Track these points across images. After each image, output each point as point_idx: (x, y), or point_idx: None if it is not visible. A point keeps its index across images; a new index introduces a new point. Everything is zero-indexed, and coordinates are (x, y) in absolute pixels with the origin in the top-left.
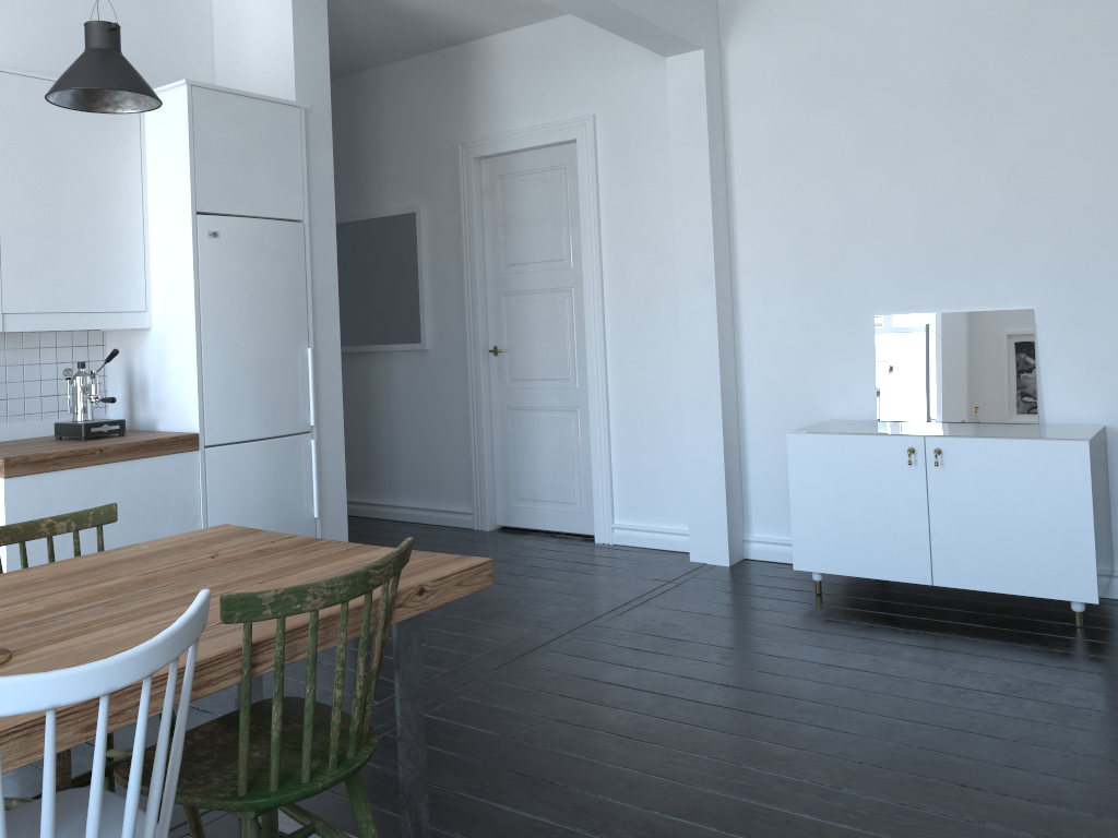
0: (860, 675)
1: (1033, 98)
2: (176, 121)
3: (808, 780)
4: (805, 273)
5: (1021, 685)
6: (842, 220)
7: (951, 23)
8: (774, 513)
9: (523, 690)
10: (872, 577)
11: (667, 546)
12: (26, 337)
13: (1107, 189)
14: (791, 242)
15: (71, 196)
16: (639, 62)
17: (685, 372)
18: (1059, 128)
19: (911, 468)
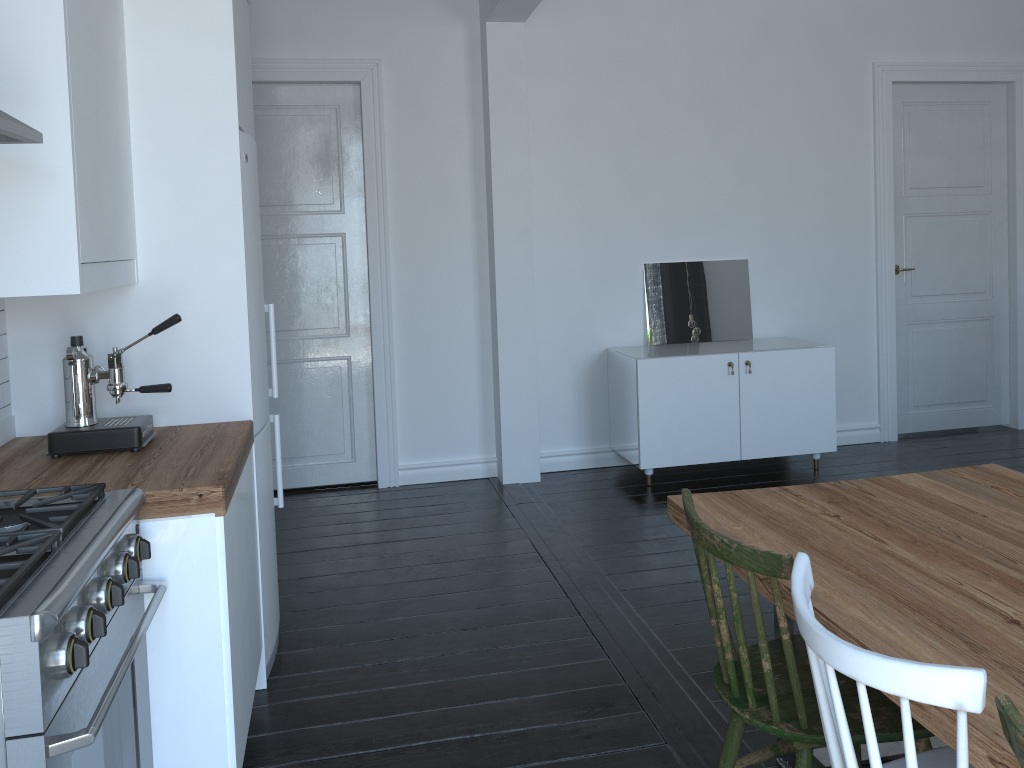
0: None
1: (750, 111)
2: None
3: None
4: (589, 228)
5: None
6: (619, 187)
7: (701, 46)
8: (559, 430)
9: (675, 605)
10: (700, 463)
11: (459, 476)
12: None
13: (790, 180)
14: (577, 202)
15: (100, 83)
16: (432, 17)
17: (500, 315)
18: (765, 135)
19: (728, 377)
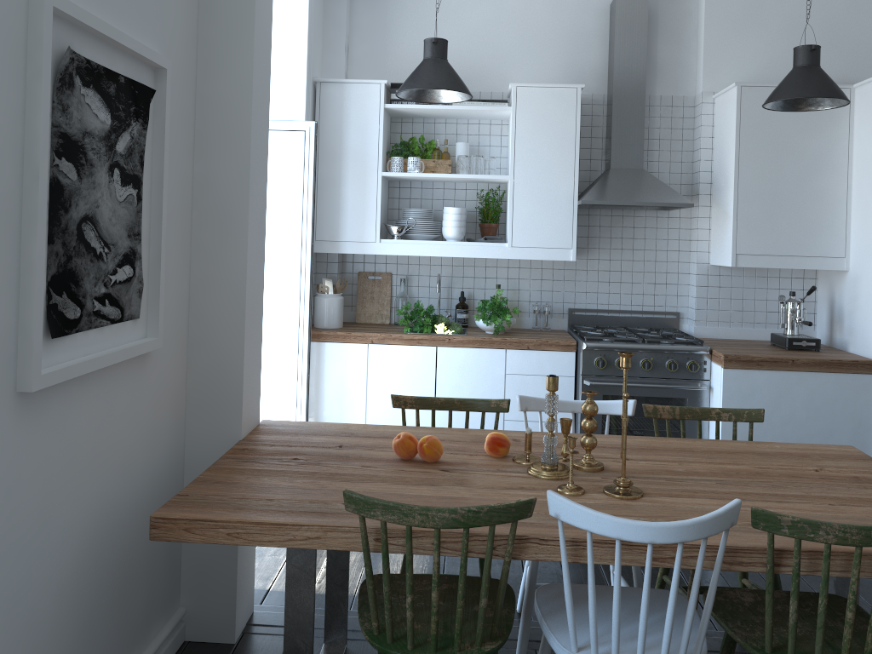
0: None
1: None
2: None
3: None
4: None
5: None
6: None
7: None
8: None
9: None
10: None
11: None
12: (758, 269)
13: None
14: None
15: (789, 170)
16: None
17: None
18: None
19: None
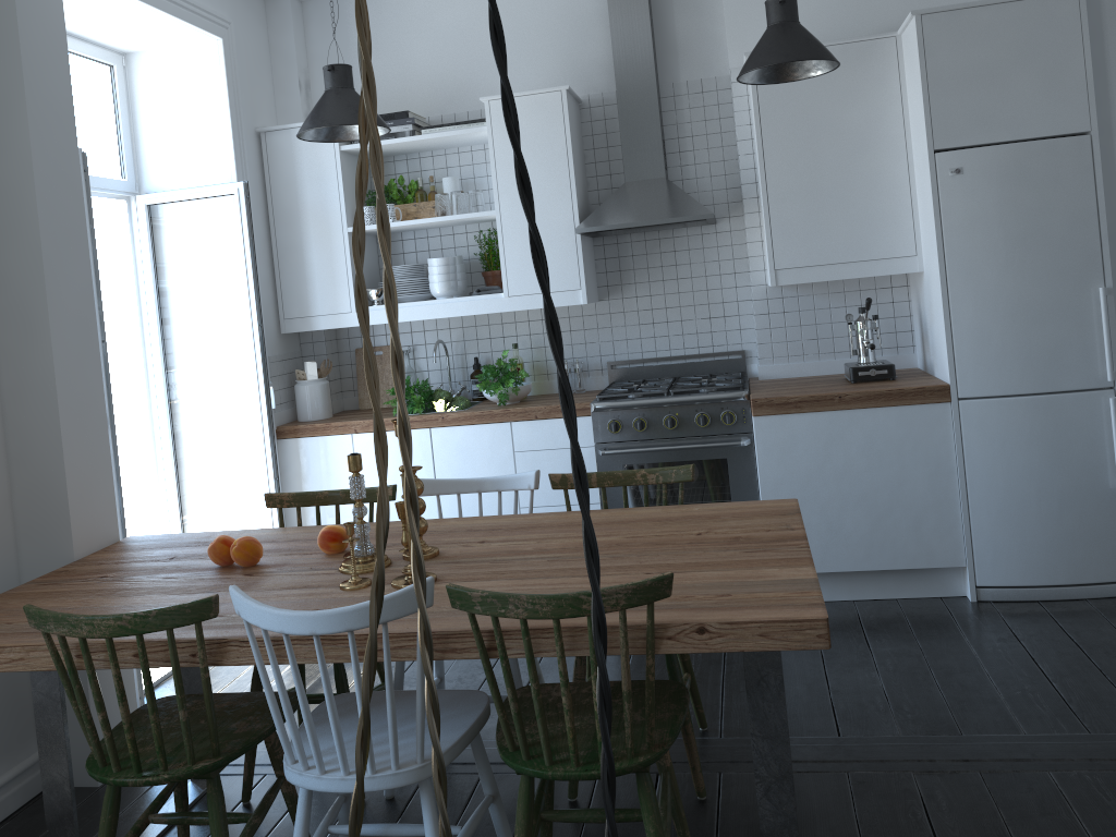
0: None
1: None
2: (913, 57)
3: None
4: None
5: None
6: None
7: None
8: None
9: None
10: None
11: None
12: (831, 283)
13: None
14: None
15: (829, 154)
16: None
17: None
18: None
19: None
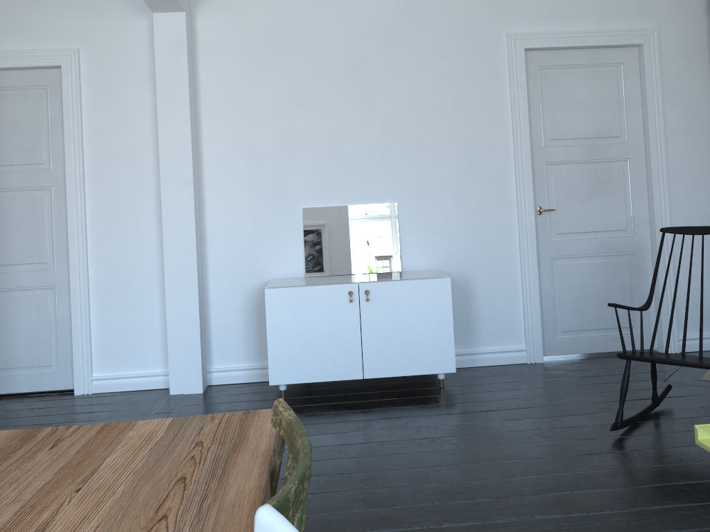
0: (368, 446)
1: (396, 78)
2: None
3: (418, 527)
4: (254, 178)
5: (455, 428)
6: (280, 144)
7: (350, 26)
8: (230, 349)
9: None
10: (325, 380)
11: (143, 386)
12: None
13: (434, 135)
14: (244, 157)
15: None
16: (121, 13)
17: (167, 251)
18: (410, 97)
19: (350, 304)
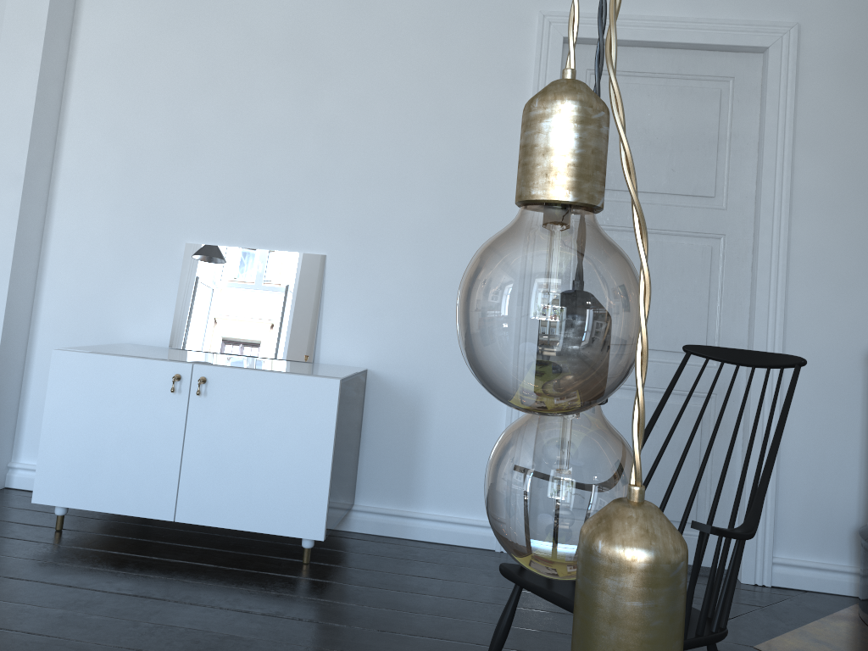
0: (27, 642)
1: (356, 66)
2: None
3: None
4: (126, 191)
5: (211, 642)
6: (172, 145)
7: None
8: None
9: None
10: (115, 512)
11: None
12: None
13: (401, 157)
14: (118, 158)
15: None
16: None
17: None
18: (372, 96)
19: (175, 396)
